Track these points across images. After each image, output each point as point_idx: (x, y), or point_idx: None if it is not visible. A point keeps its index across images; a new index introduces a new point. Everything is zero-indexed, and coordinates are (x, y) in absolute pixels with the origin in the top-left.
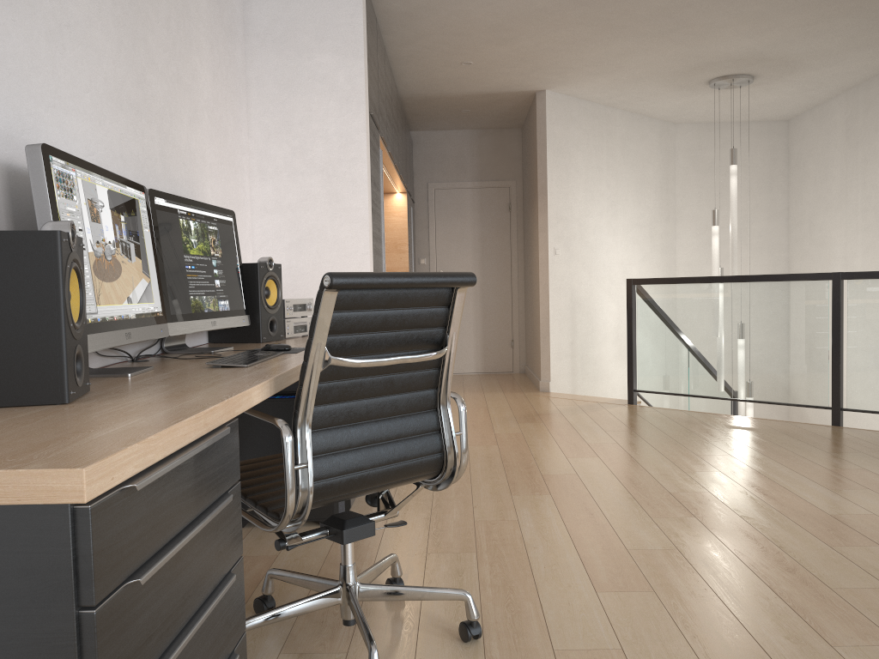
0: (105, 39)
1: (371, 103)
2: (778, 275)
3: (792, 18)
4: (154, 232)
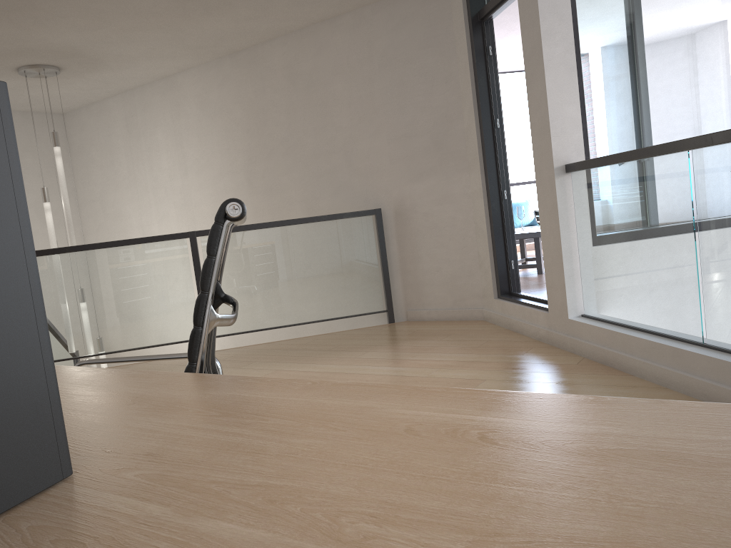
0: None
1: None
2: (145, 238)
3: (123, 22)
4: None
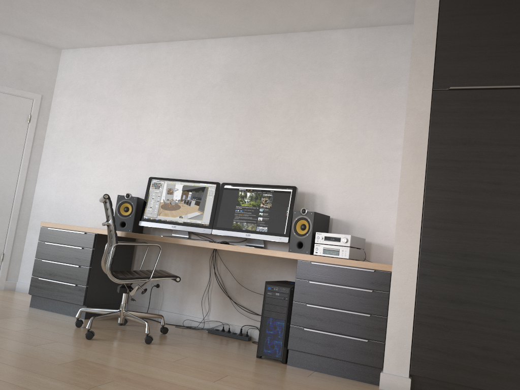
0: (229, 137)
1: (459, 78)
2: None
3: None
4: (219, 197)
